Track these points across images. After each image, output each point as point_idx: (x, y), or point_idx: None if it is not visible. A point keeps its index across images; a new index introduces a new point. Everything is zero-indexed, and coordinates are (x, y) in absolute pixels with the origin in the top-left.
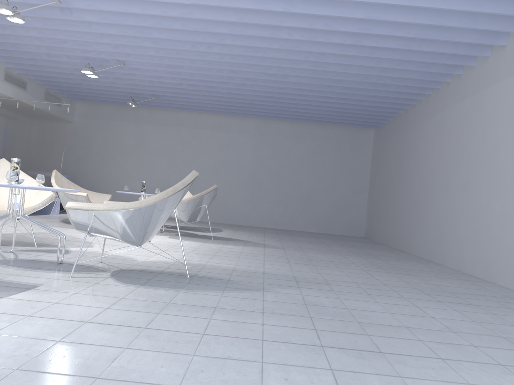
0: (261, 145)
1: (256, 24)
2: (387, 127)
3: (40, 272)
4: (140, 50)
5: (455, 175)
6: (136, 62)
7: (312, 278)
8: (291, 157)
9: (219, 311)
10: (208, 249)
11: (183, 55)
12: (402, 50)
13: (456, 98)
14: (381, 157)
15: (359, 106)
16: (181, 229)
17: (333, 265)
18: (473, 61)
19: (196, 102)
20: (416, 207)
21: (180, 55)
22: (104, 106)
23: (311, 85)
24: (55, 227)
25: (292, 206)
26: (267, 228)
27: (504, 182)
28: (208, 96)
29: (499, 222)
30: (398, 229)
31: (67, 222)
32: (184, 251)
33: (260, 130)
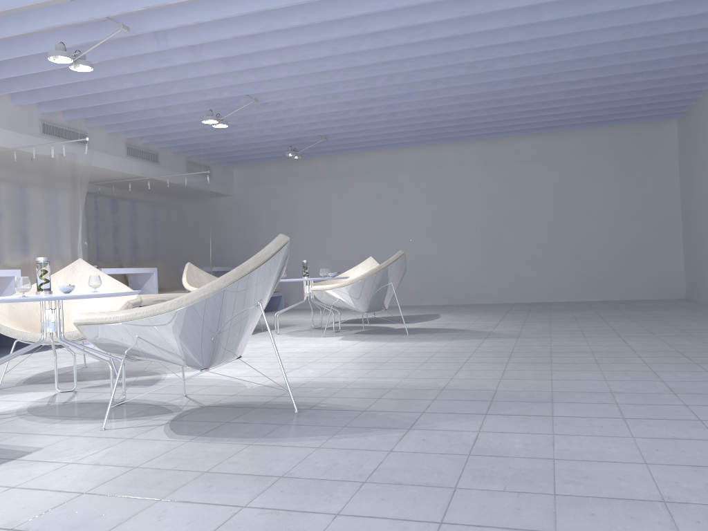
0: (492, 179)
1: None
2: (695, 110)
3: (69, 424)
4: (267, 74)
5: None
6: (273, 93)
7: (528, 392)
8: (542, 190)
9: (280, 484)
10: (384, 353)
11: (326, 67)
12: None
13: None
14: (693, 163)
15: (634, 85)
16: (374, 323)
17: (589, 359)
18: None
19: (382, 134)
20: None
21: (323, 68)
22: (267, 166)
23: (540, 69)
24: None
25: (555, 264)
26: (518, 304)
27: None
28: (393, 122)
29: None
30: None
31: None
32: (341, 360)
33: (487, 157)
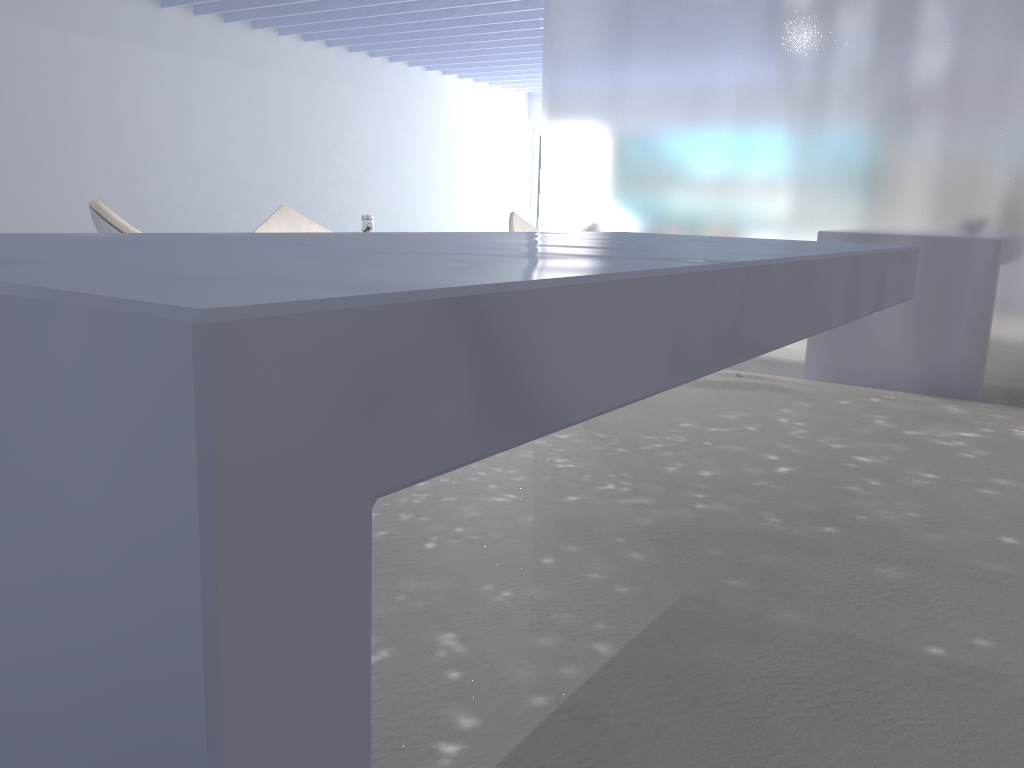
0: None
1: None
2: None
3: None
4: None
5: (67, 148)
6: None
7: None
8: None
9: None
10: None
11: None
12: None
13: (35, 13)
14: None
15: None
16: None
17: None
18: None
19: None
20: None
21: None
22: None
23: None
24: None
25: None
26: None
27: (185, 172)
28: None
29: (184, 216)
30: None
31: None
32: None
33: None
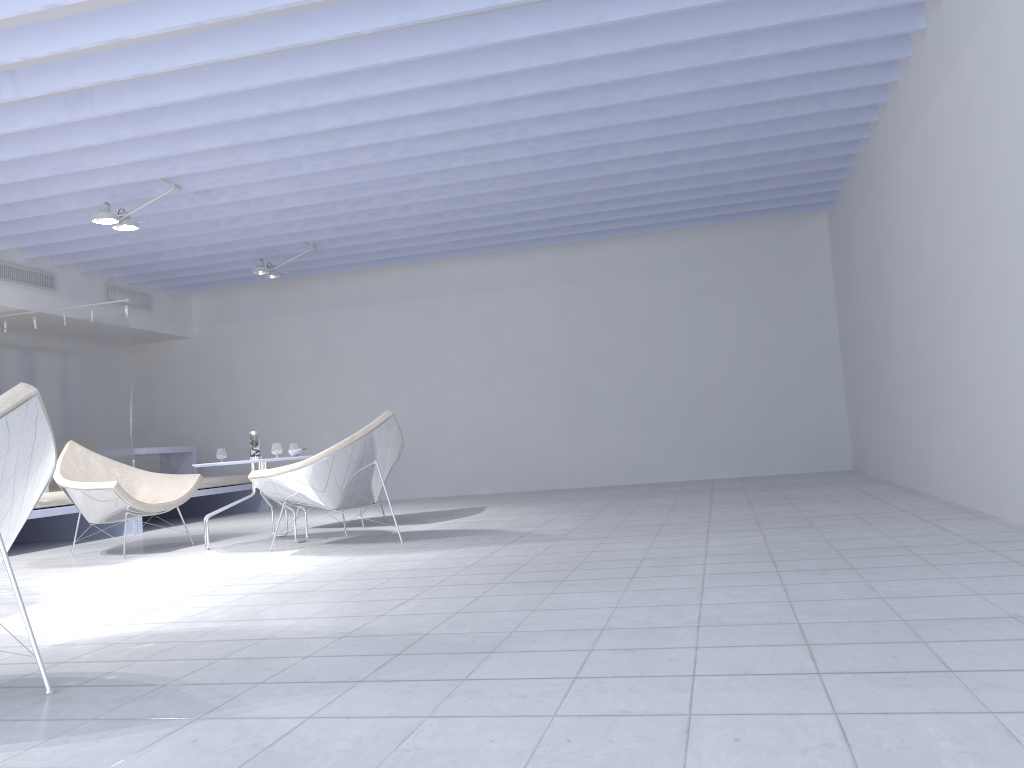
0: (573, 303)
1: (359, 4)
2: (843, 198)
3: None
4: (182, 146)
5: (978, 266)
6: (207, 177)
7: (473, 636)
8: (644, 318)
9: None
10: (328, 575)
11: (271, 133)
12: None
13: (942, 63)
14: (846, 273)
15: (748, 161)
16: (375, 525)
17: (625, 572)
18: None
19: (403, 240)
20: (923, 375)
21: (265, 135)
22: (242, 292)
23: (603, 136)
24: (52, 568)
25: (668, 426)
26: (615, 488)
27: None
28: (411, 220)
29: None
30: (901, 438)
31: (113, 551)
32: (247, 591)
33: (564, 271)
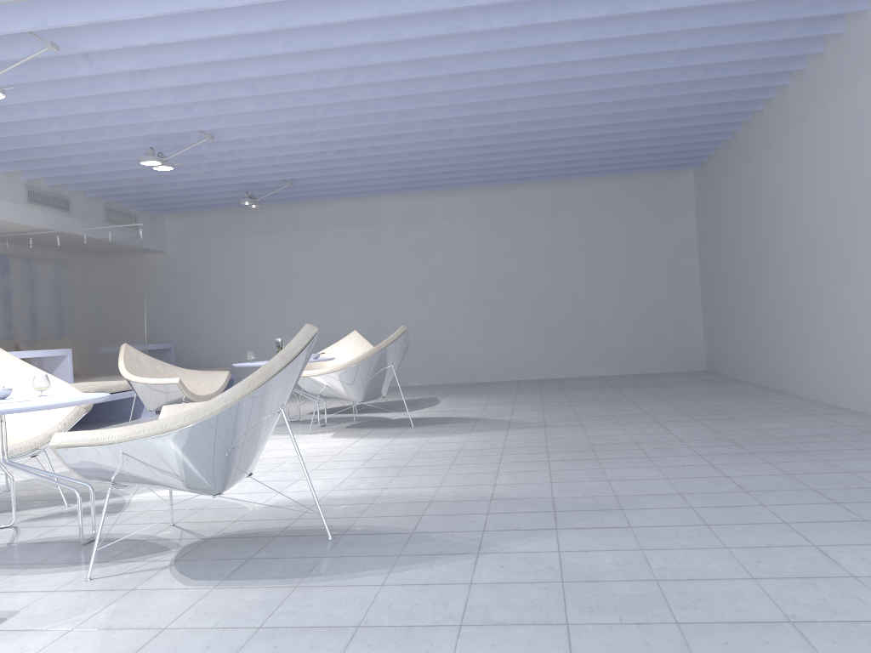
0: (491, 234)
1: (420, 14)
2: (715, 161)
3: (35, 575)
4: (230, 107)
5: (862, 234)
6: (233, 129)
7: (590, 498)
8: (548, 247)
9: (361, 636)
10: (397, 454)
11: (307, 101)
12: (714, 8)
13: (839, 81)
14: (713, 220)
15: (654, 132)
16: (363, 412)
17: (637, 453)
18: (862, 1)
19: (361, 180)
20: (794, 306)
21: (303, 102)
22: (211, 215)
23: (556, 111)
24: None
25: (564, 334)
26: (525, 382)
27: None
28: (377, 165)
29: None
30: (765, 350)
31: None
32: (350, 466)
33: (484, 208)
